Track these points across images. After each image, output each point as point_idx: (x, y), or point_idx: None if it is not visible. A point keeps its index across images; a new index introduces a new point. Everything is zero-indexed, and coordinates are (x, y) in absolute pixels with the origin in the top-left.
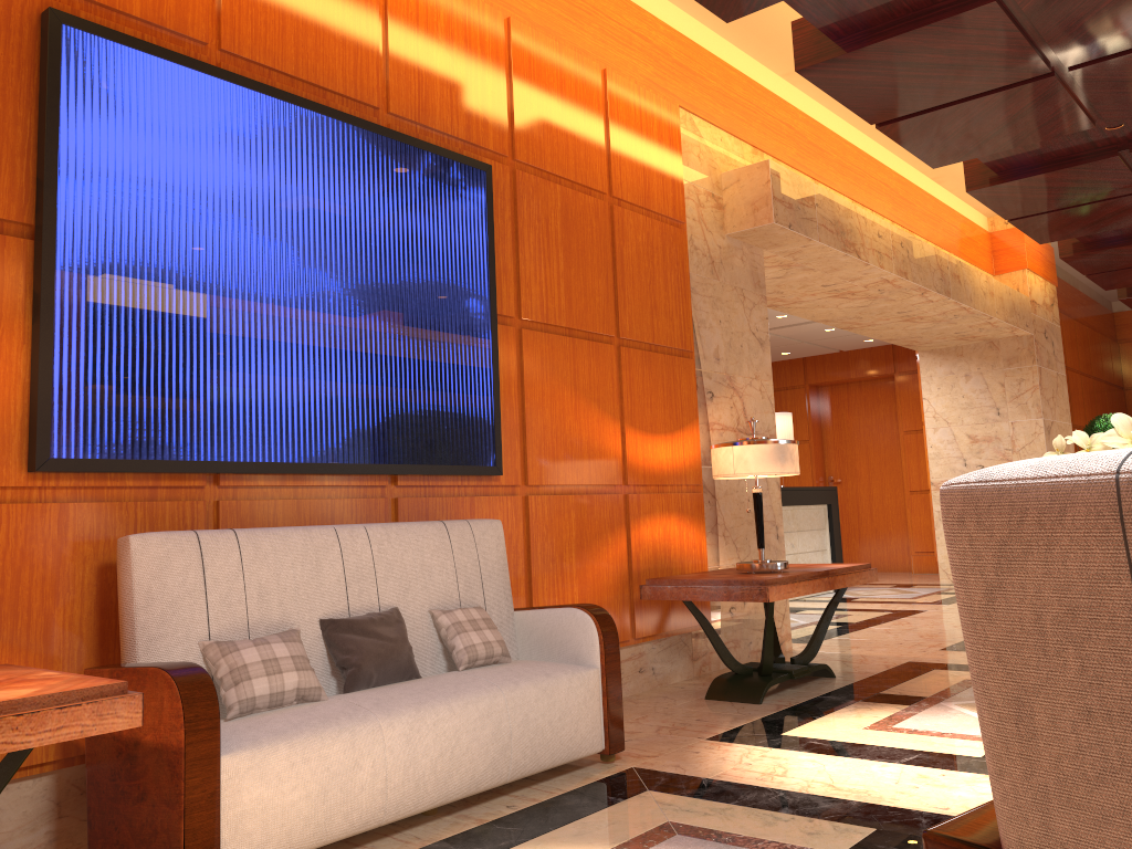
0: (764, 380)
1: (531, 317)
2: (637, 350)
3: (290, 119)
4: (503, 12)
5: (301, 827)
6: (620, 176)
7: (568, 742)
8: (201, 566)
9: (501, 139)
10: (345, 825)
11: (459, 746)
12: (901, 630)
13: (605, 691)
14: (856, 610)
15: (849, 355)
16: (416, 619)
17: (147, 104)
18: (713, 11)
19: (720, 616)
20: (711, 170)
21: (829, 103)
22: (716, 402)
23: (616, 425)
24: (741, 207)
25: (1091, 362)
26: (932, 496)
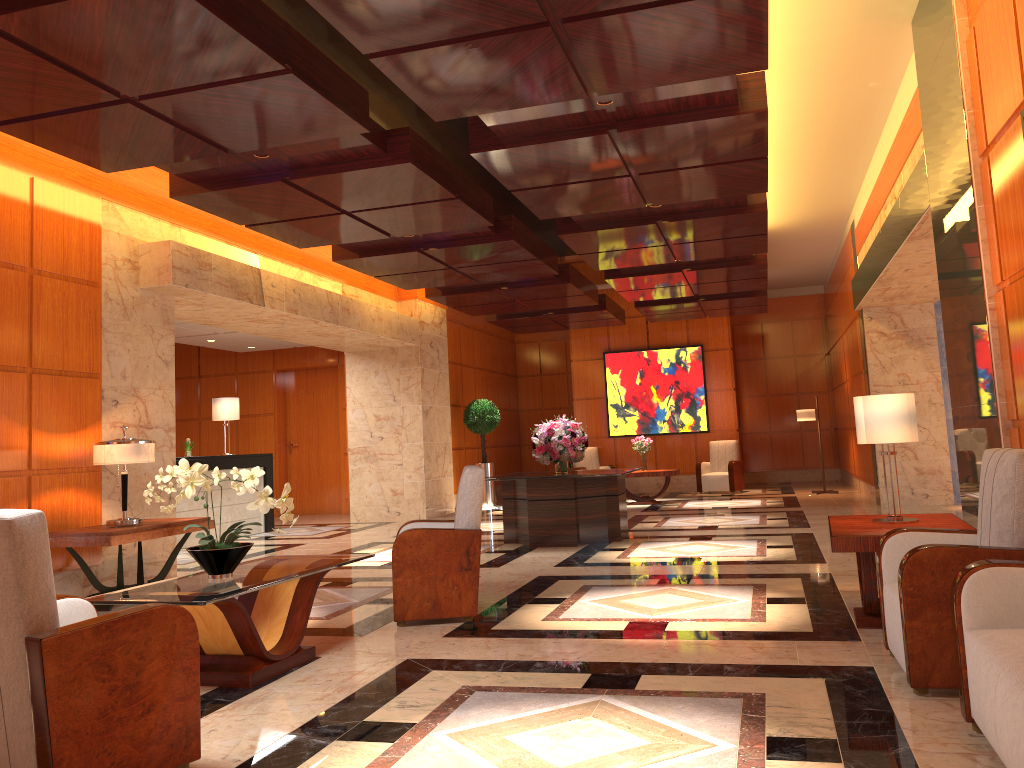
0: (167, 389)
1: None
2: (47, 376)
3: None
4: None
5: None
6: (42, 253)
7: None
8: None
9: None
10: None
11: None
12: None
13: None
14: (260, 545)
15: (307, 348)
16: None
17: None
18: (95, 167)
19: (111, 555)
20: (130, 242)
21: None
22: (121, 407)
23: (24, 428)
24: (151, 270)
25: (486, 358)
26: (349, 459)
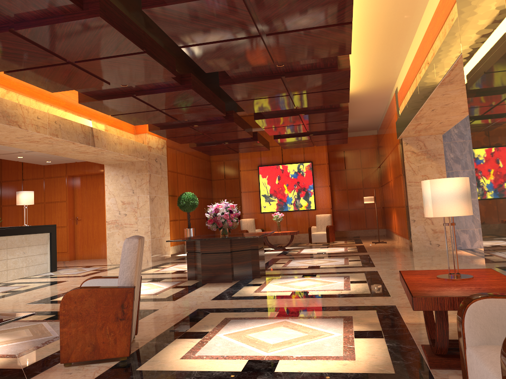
0: None
1: None
2: None
3: None
4: None
5: None
6: None
7: None
8: None
9: None
10: None
11: None
12: (33, 293)
13: None
14: (38, 282)
15: (86, 163)
16: None
17: None
18: None
19: None
20: None
21: None
22: None
23: None
24: None
25: (193, 170)
26: (106, 227)
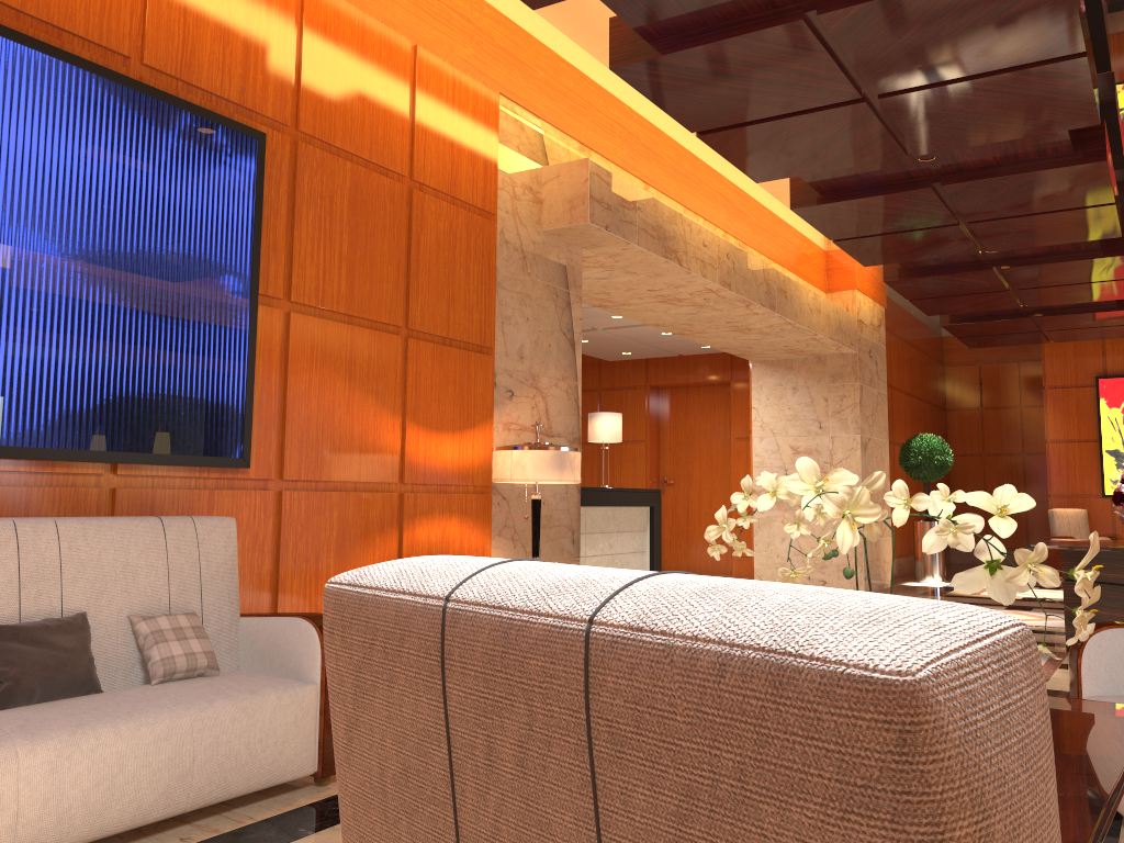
0: (572, 382)
1: (303, 300)
2: (427, 343)
3: (6, 58)
4: None
5: None
6: (424, 159)
7: (270, 765)
8: None
9: (283, 107)
10: None
11: (123, 774)
12: None
13: (323, 709)
14: None
15: (690, 359)
16: (109, 626)
17: None
18: None
19: None
20: (531, 163)
21: None
22: (516, 402)
23: (396, 420)
24: (559, 203)
25: (916, 382)
26: None
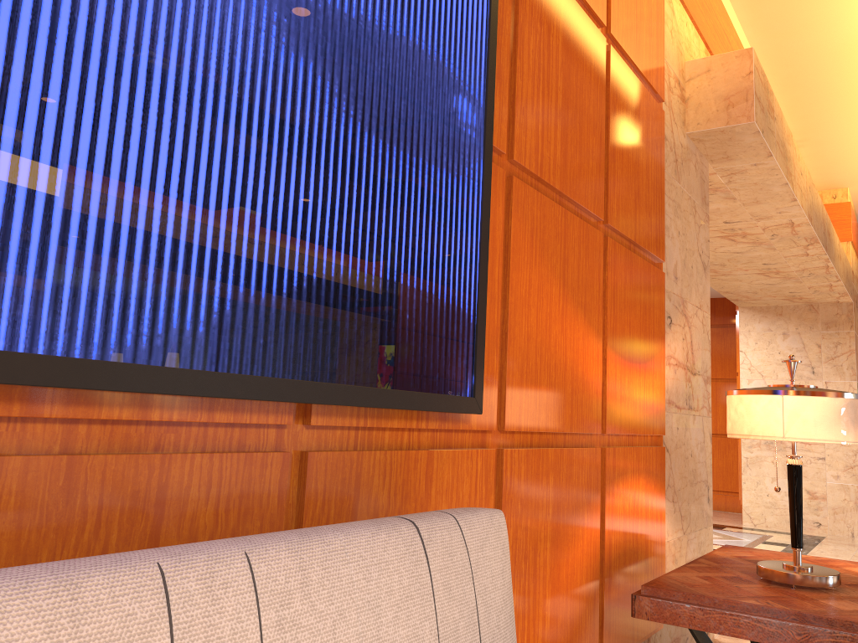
0: (705, 312)
1: (524, 162)
2: (621, 247)
3: None
4: None
5: None
6: (618, 12)
7: None
8: None
9: None
10: None
11: None
12: None
13: None
14: None
15: None
16: None
17: None
18: None
19: None
20: (679, 54)
21: (753, 32)
22: (673, 331)
23: (599, 346)
24: (710, 101)
25: None
26: (741, 443)
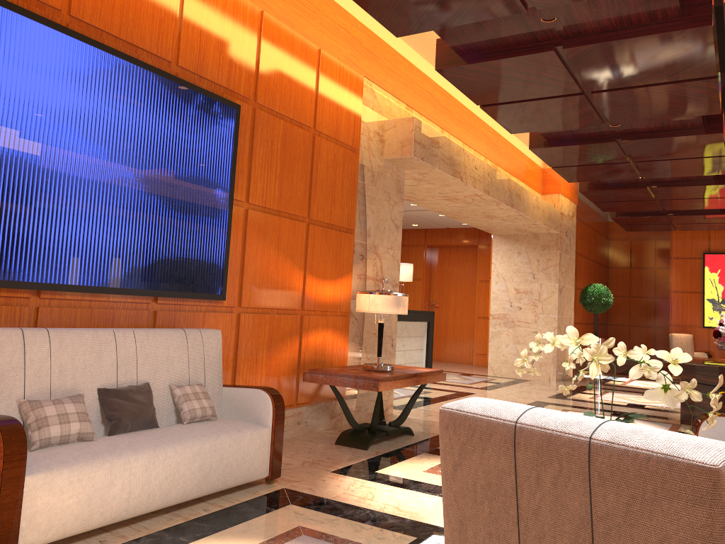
0: (396, 250)
1: (255, 202)
2: (319, 227)
3: (112, 65)
4: (259, 7)
5: (72, 521)
6: (322, 117)
7: (246, 471)
8: (23, 351)
9: (249, 88)
10: (101, 519)
11: (178, 473)
12: None
13: (272, 441)
14: (435, 389)
15: (453, 230)
16: (160, 390)
17: (16, 48)
18: (389, 30)
19: (351, 392)
20: (379, 118)
21: None
22: (365, 262)
23: (301, 272)
24: (394, 143)
25: (592, 250)
26: (490, 322)
